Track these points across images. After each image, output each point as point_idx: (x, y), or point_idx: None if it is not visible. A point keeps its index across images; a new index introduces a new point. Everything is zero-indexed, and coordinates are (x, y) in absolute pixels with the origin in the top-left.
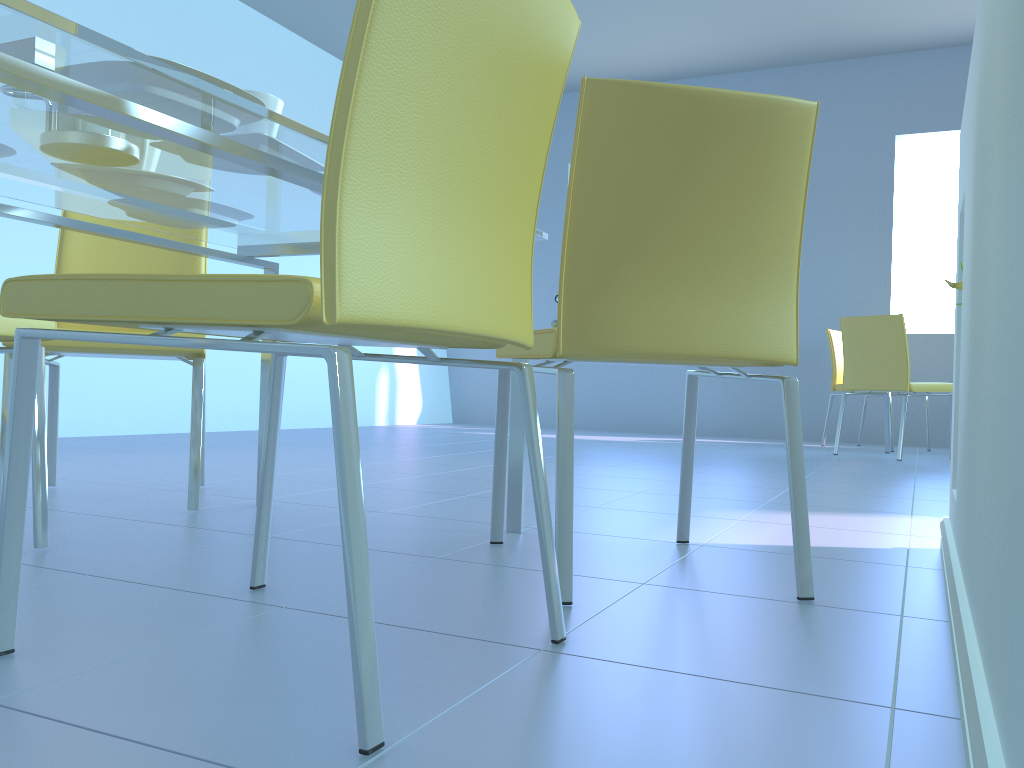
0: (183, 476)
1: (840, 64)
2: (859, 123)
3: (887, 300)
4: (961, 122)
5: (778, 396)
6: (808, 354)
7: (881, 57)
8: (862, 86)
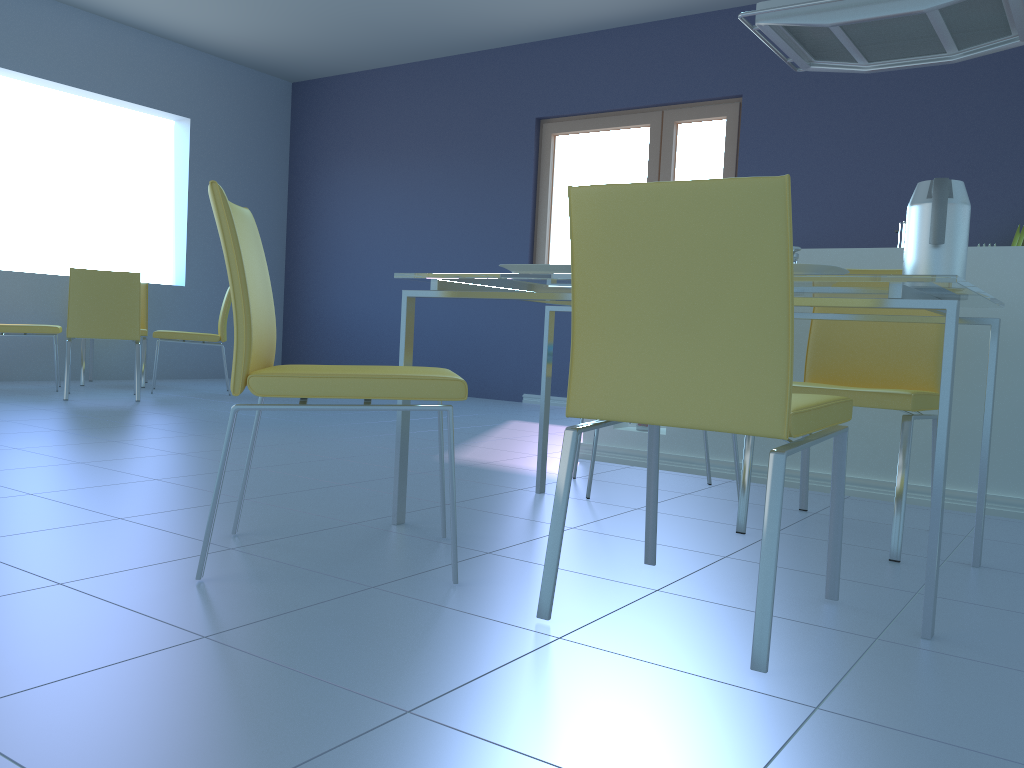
0: (85, 539)
1: None
2: None
3: None
4: (46, 72)
5: None
6: None
7: None
8: None
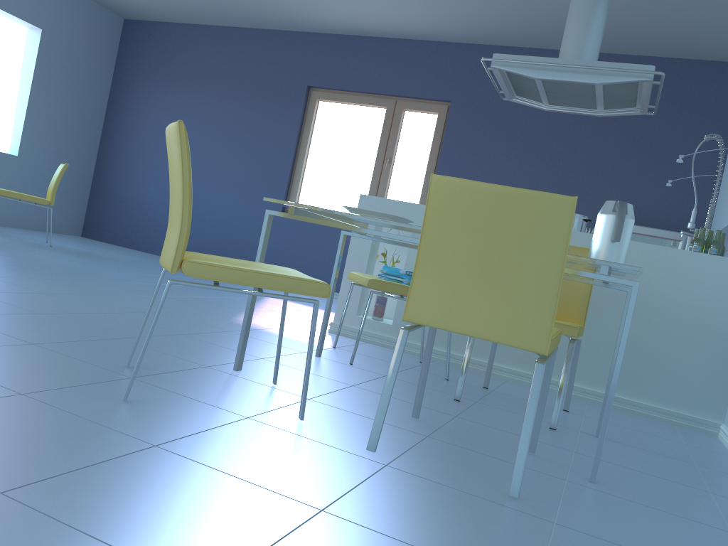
0: (16, 358)
1: None
2: None
3: None
4: None
5: None
6: None
7: None
8: None
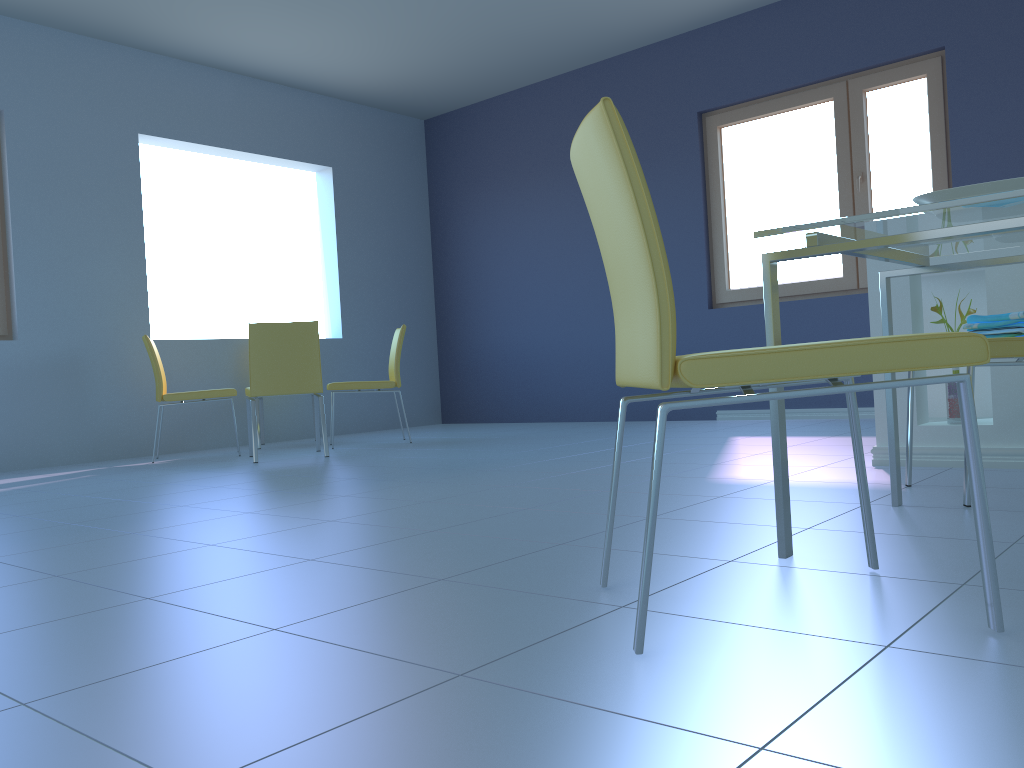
0: (427, 609)
1: (76, 38)
2: (102, 111)
3: (146, 305)
4: (194, 136)
5: (39, 416)
6: (70, 364)
7: (118, 46)
8: (101, 71)
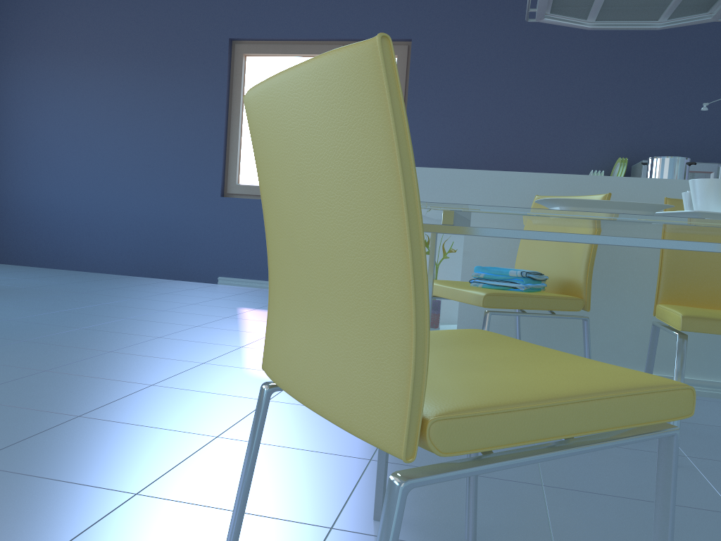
0: None
1: None
2: None
3: None
4: None
5: None
6: None
7: None
8: None
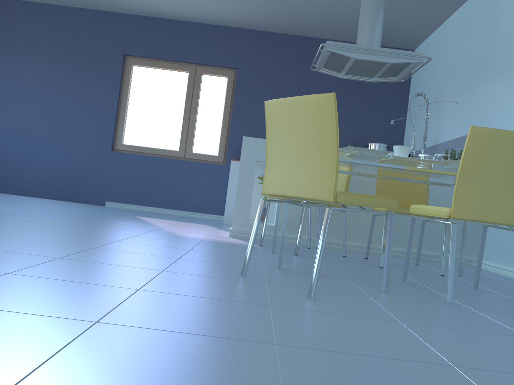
0: (190, 282)
1: None
2: None
3: None
4: None
5: None
6: None
7: None
8: None
